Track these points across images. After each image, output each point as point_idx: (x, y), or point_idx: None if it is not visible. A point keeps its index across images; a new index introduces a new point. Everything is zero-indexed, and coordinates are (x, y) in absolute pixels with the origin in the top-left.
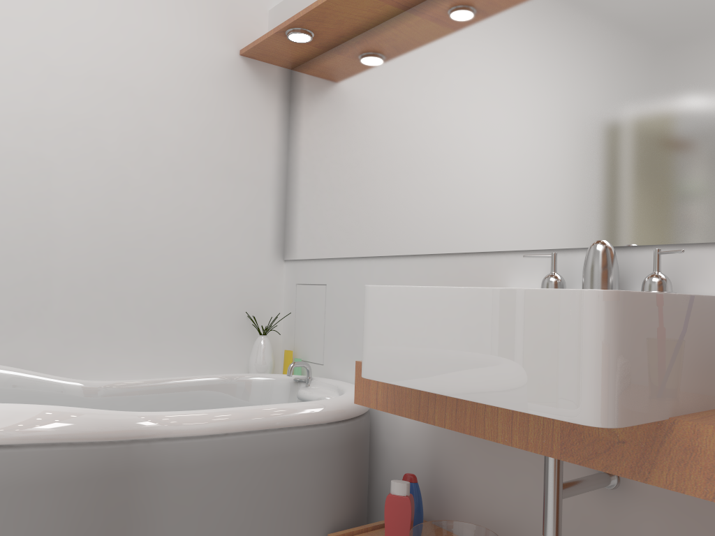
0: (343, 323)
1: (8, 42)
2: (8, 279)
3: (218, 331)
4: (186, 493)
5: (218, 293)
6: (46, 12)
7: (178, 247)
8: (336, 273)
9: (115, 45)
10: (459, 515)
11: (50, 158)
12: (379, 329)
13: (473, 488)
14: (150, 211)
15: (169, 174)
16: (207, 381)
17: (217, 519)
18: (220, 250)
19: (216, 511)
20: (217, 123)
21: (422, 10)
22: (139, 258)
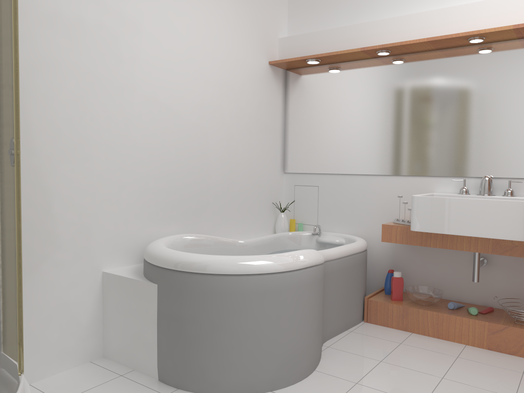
0: (332, 205)
1: (192, 67)
2: (195, 191)
3: (263, 211)
4: (332, 282)
5: (262, 192)
6: (204, 48)
7: (249, 169)
8: (326, 181)
9: (227, 64)
10: (408, 284)
11: (207, 127)
12: (424, 212)
13: (416, 273)
14: (240, 151)
15: (246, 131)
16: (276, 237)
17: (339, 292)
18: (263, 169)
19: (339, 289)
20: (261, 102)
21: (385, 61)
22: (237, 176)
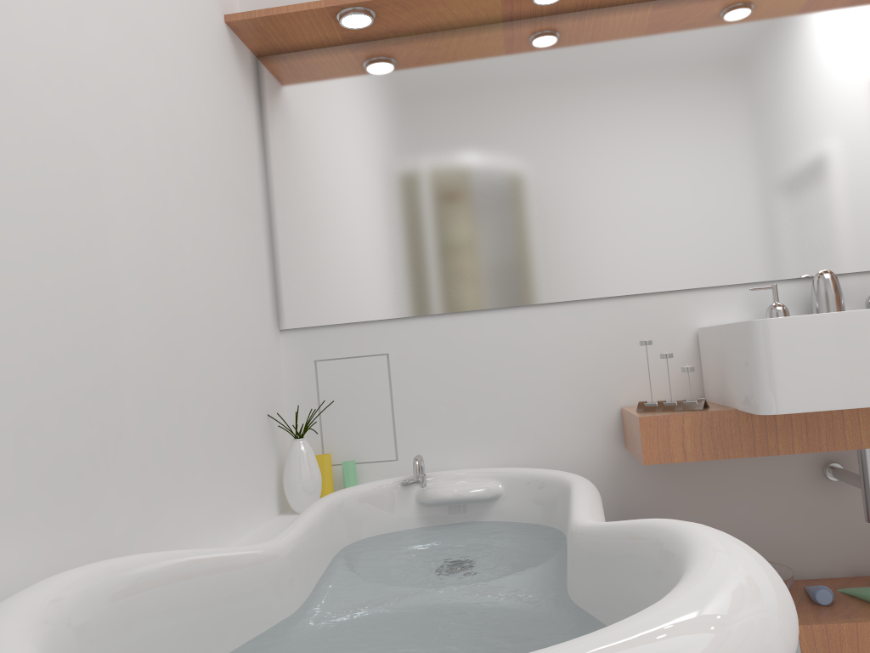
0: (434, 398)
1: None
2: (78, 387)
3: (253, 443)
4: None
5: (247, 384)
6: None
7: (215, 314)
8: (408, 337)
9: None
10: None
11: (96, 148)
12: (797, 360)
13: None
14: (189, 256)
15: (196, 195)
16: (327, 510)
17: None
18: (241, 318)
19: None
20: (221, 121)
21: (533, 27)
22: (189, 335)
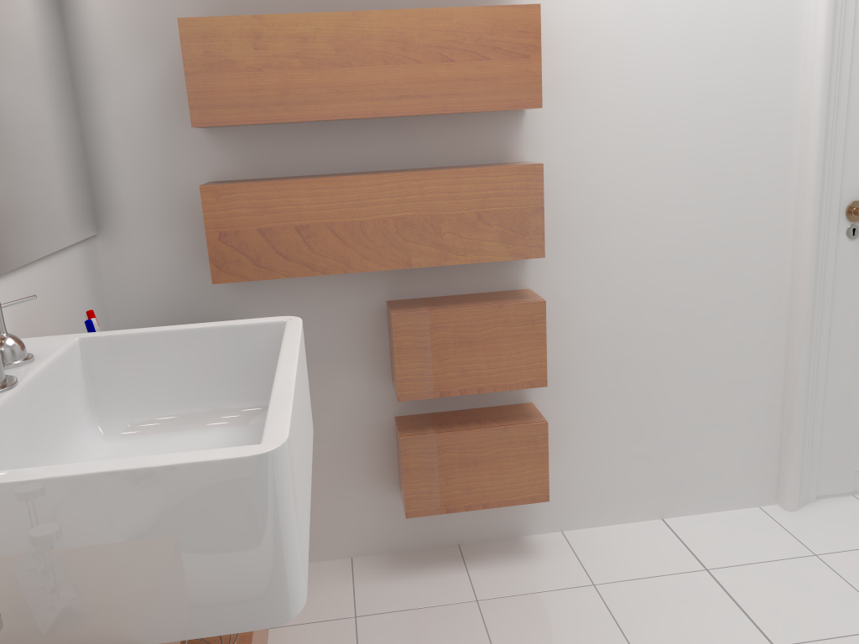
0: None
1: None
2: None
3: None
4: None
5: None
6: None
7: None
8: None
9: None
10: None
11: None
12: (298, 496)
13: None
14: None
15: None
16: None
17: None
18: None
19: None
20: None
21: None
22: None
